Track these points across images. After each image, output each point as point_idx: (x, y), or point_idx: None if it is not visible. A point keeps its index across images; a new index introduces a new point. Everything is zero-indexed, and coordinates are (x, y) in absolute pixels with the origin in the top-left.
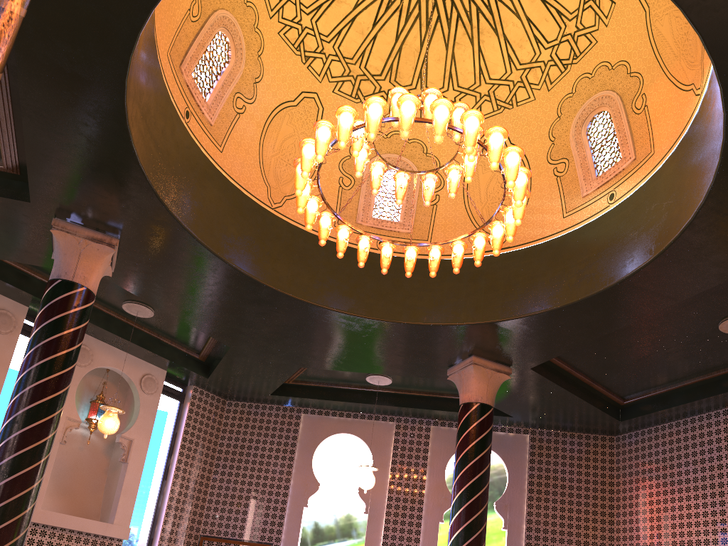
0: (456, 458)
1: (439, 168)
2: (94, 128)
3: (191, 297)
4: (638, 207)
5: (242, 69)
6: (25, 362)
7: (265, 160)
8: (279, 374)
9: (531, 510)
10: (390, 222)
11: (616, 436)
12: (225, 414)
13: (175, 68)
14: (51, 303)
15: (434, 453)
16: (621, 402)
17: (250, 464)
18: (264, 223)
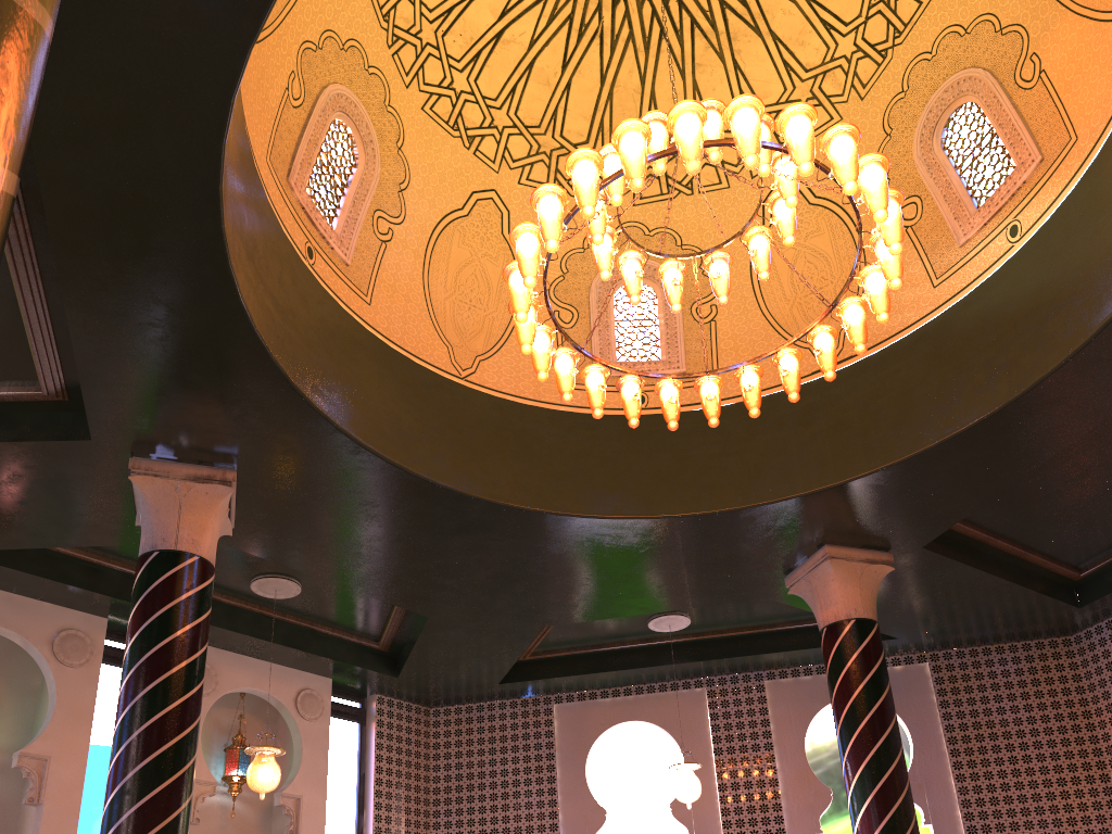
0: (838, 716)
1: (732, 238)
2: (178, 285)
3: (359, 545)
4: (1070, 231)
5: (377, 172)
6: (125, 693)
7: (436, 306)
8: (511, 645)
9: (963, 784)
10: (647, 362)
11: (1073, 636)
12: (432, 731)
13: (281, 182)
14: (149, 591)
15: (780, 723)
16: (1076, 576)
17: (488, 801)
18: (455, 402)
